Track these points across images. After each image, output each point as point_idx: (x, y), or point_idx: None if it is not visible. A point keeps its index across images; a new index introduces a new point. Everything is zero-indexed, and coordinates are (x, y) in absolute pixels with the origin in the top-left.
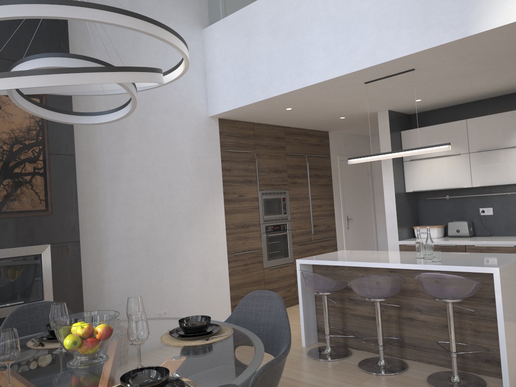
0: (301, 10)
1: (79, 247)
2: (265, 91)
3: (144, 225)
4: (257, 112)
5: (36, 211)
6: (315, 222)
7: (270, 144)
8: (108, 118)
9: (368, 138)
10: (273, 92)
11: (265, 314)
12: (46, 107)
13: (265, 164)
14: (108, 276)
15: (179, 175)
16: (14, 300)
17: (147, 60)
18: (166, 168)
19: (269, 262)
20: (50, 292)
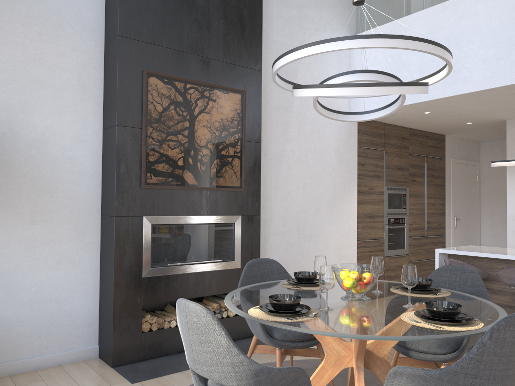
0: (460, 25)
1: (259, 220)
2: (414, 96)
3: (297, 207)
4: (395, 114)
5: (233, 187)
6: (428, 219)
7: (397, 144)
8: (365, 117)
9: (478, 144)
10: (423, 97)
11: (460, 284)
12: (323, 107)
13: (391, 161)
14: (269, 248)
15: (324, 166)
16: (215, 258)
17: (308, 63)
18: (315, 159)
19: (389, 251)
20: (239, 255)
